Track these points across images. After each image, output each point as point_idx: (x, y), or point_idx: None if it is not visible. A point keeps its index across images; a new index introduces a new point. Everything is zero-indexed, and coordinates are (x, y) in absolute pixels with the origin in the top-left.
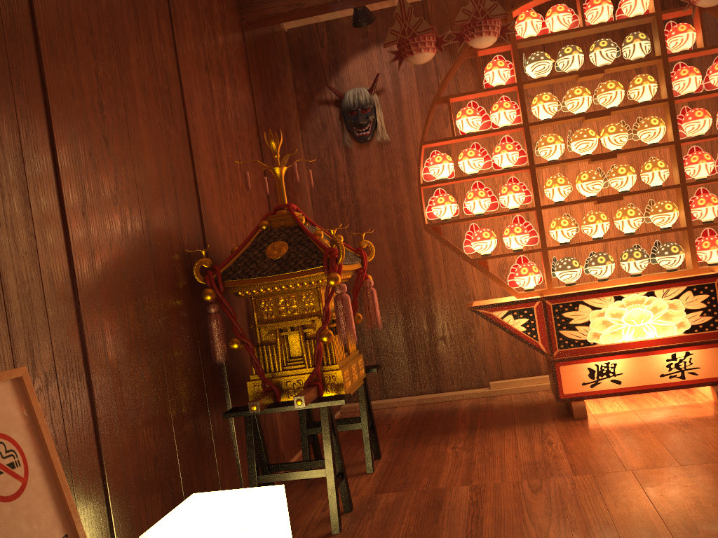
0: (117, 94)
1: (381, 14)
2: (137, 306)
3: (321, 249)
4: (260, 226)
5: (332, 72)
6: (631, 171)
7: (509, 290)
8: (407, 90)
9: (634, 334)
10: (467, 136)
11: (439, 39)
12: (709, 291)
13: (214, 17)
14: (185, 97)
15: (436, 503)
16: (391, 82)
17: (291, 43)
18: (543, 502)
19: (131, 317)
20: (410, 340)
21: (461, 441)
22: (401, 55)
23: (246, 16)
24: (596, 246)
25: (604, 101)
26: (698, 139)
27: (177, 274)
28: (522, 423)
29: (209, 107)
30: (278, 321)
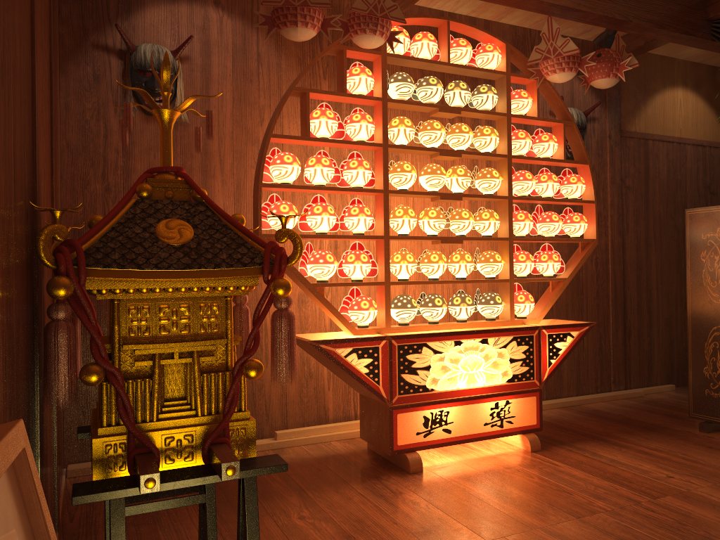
0: None
1: None
2: (7, 292)
3: (252, 241)
4: (140, 191)
5: (120, 13)
6: (472, 216)
7: (347, 324)
8: (220, 68)
9: (467, 381)
10: (323, 141)
11: (327, 20)
12: (529, 342)
13: None
14: None
15: None
16: (201, 52)
17: None
18: None
19: (4, 313)
20: None
21: (302, 508)
22: (276, 22)
23: None
24: (397, 287)
25: (457, 142)
26: (525, 198)
27: (23, 244)
28: (354, 480)
29: None
30: (155, 341)
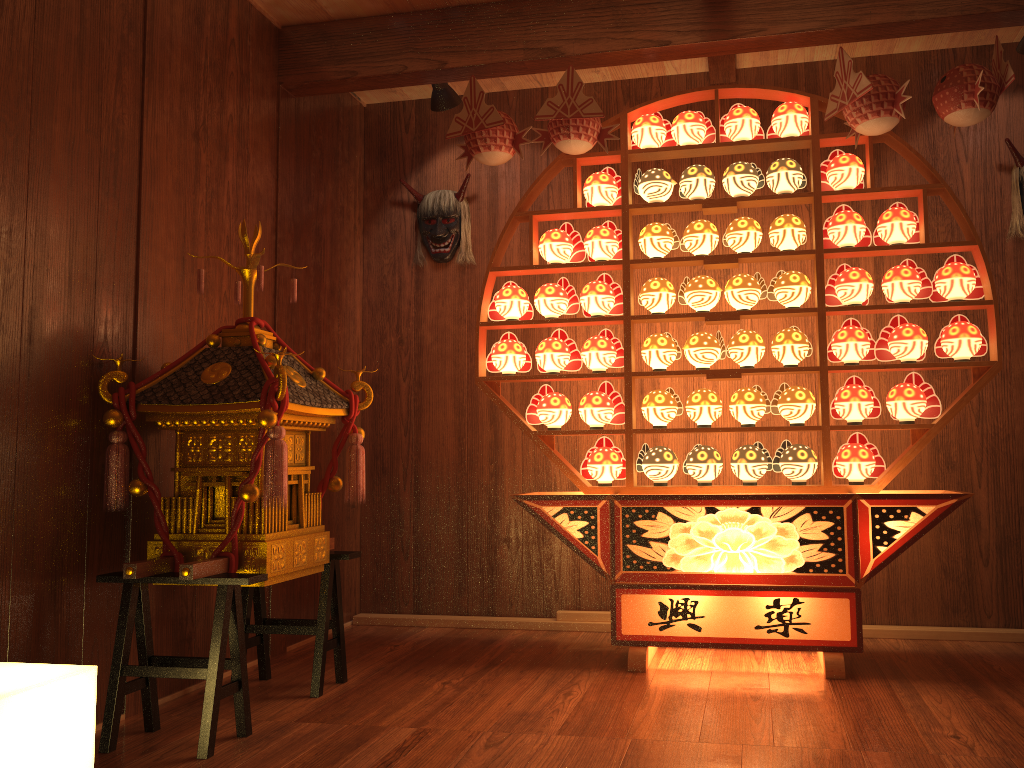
0: (19, 148)
1: (488, 99)
2: None
3: (267, 378)
4: (206, 341)
5: (414, 166)
6: (756, 340)
7: (575, 480)
8: (507, 201)
9: (727, 563)
10: (548, 267)
11: (518, 136)
12: (834, 517)
13: (228, 75)
14: (144, 166)
15: (356, 742)
16: (488, 188)
17: (368, 122)
18: (485, 759)
19: None
20: (463, 536)
21: (462, 677)
22: (469, 151)
23: (285, 79)
24: (728, 442)
25: (733, 243)
26: (849, 308)
27: (70, 385)
28: (559, 666)
29: (188, 184)
30: (205, 467)
